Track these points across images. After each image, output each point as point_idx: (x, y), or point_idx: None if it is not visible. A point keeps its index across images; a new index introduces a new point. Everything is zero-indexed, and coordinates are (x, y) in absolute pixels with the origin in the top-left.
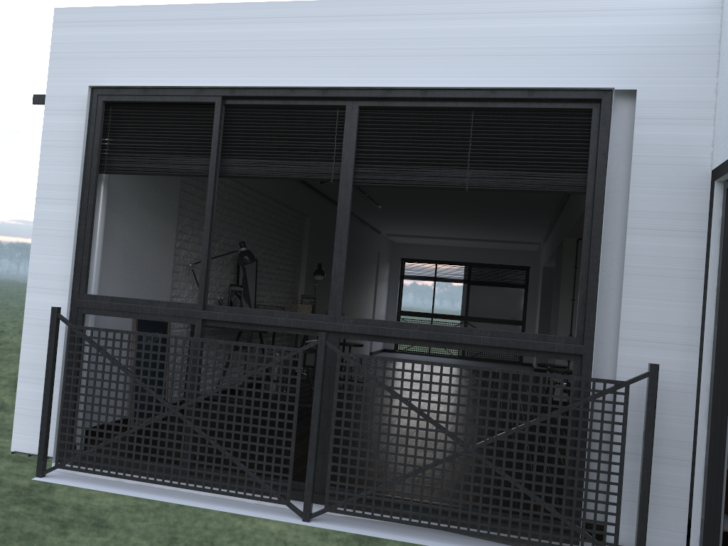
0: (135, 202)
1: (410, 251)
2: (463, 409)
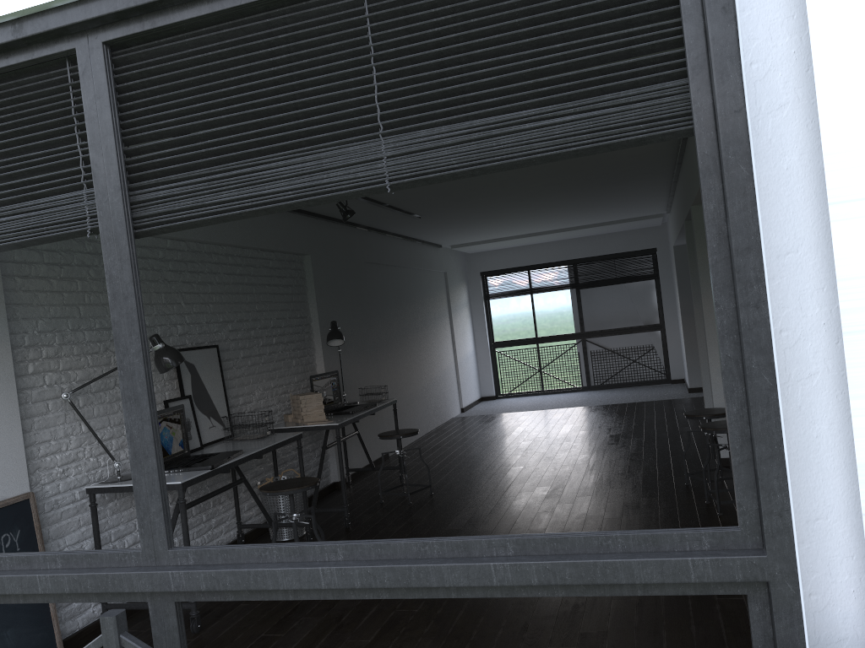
0: None
1: (490, 260)
2: (580, 513)
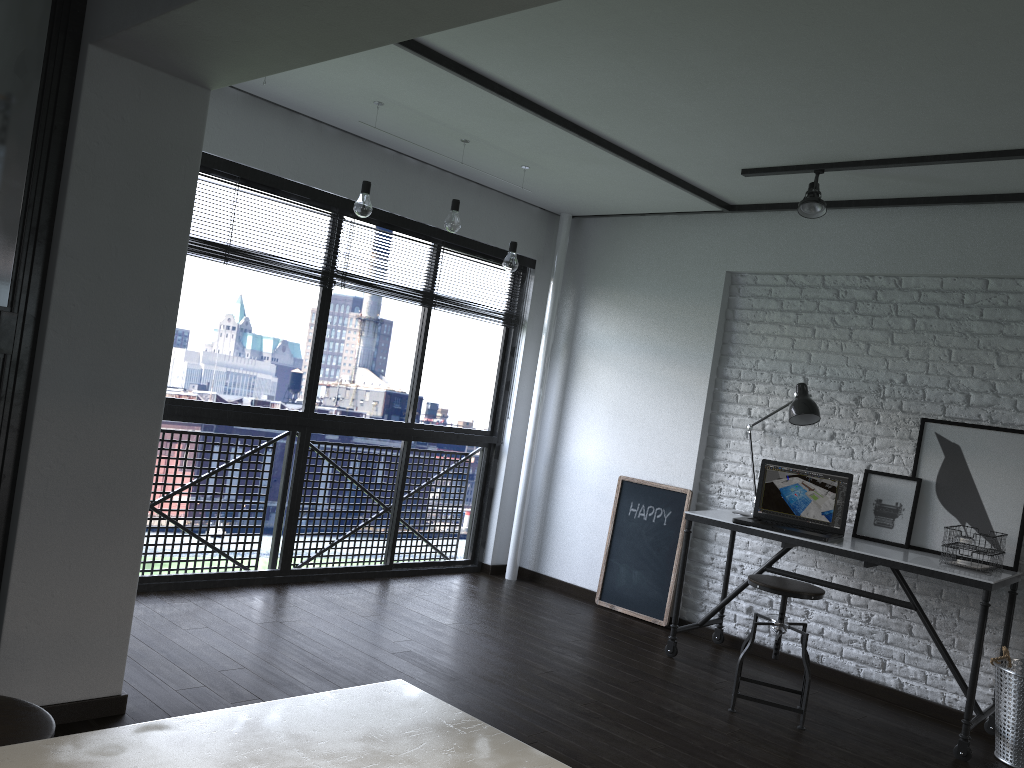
0: (630, 350)
1: None
2: None
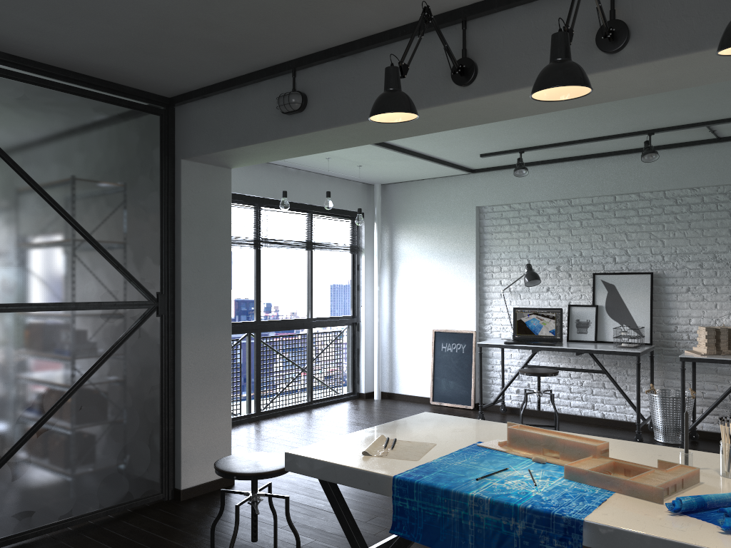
0: (427, 257)
1: None
2: None
